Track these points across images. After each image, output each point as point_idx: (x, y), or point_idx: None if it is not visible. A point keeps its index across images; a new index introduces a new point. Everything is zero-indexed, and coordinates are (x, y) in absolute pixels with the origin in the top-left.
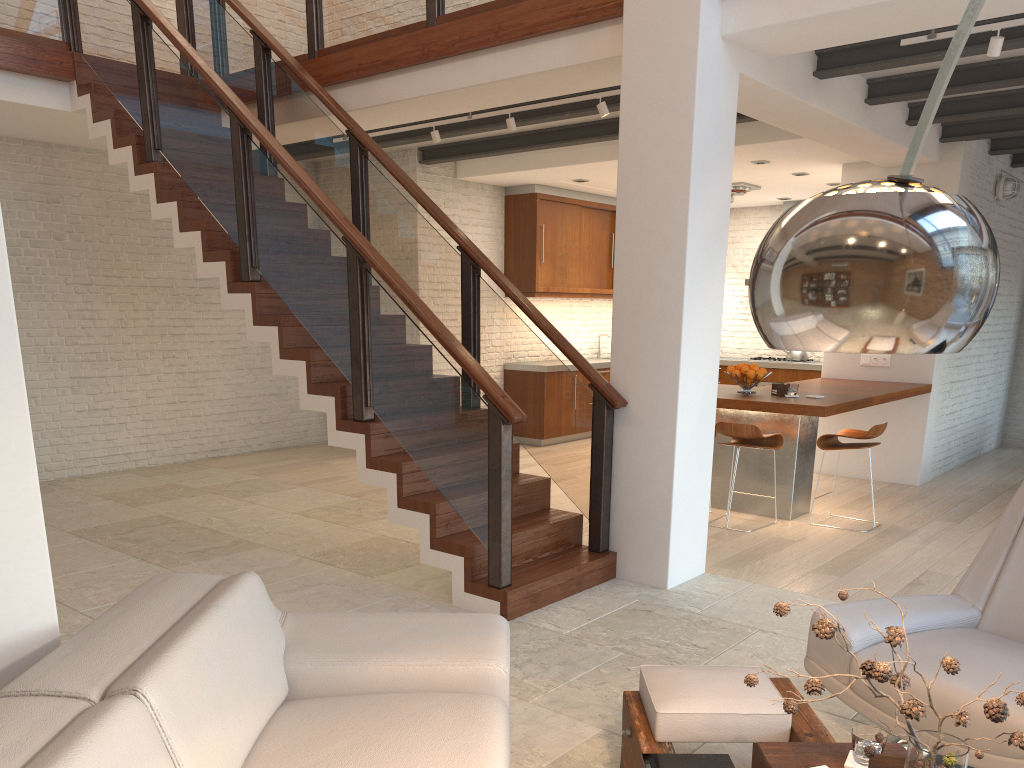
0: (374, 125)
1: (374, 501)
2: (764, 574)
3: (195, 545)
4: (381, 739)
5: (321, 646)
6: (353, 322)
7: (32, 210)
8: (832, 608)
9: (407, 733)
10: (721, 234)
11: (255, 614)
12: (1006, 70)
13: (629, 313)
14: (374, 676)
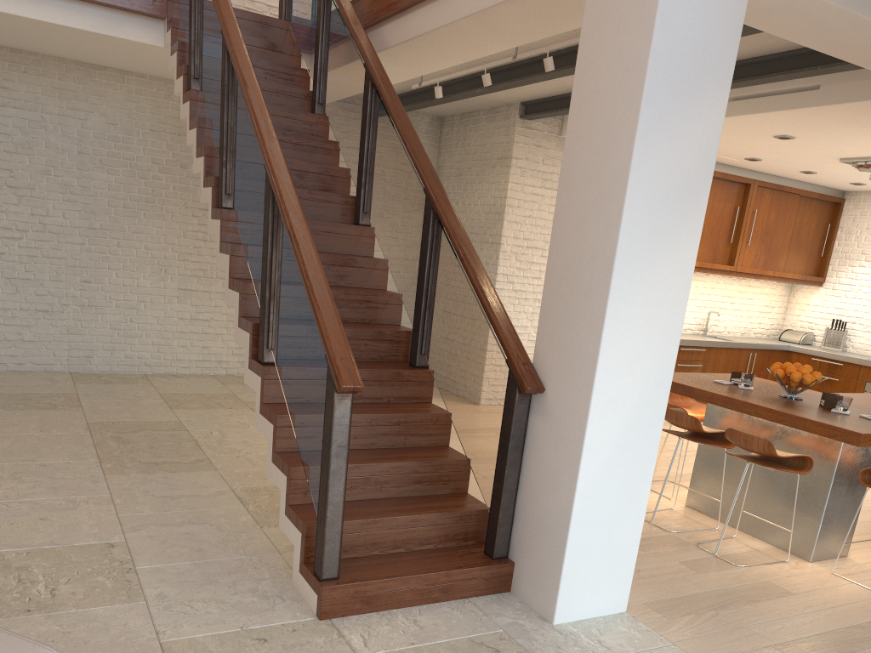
0: (429, 67)
1: None
2: (701, 634)
3: (161, 456)
4: None
5: None
6: (264, 256)
7: (164, 140)
8: None
9: None
10: (695, 190)
11: None
12: None
13: (559, 280)
14: None
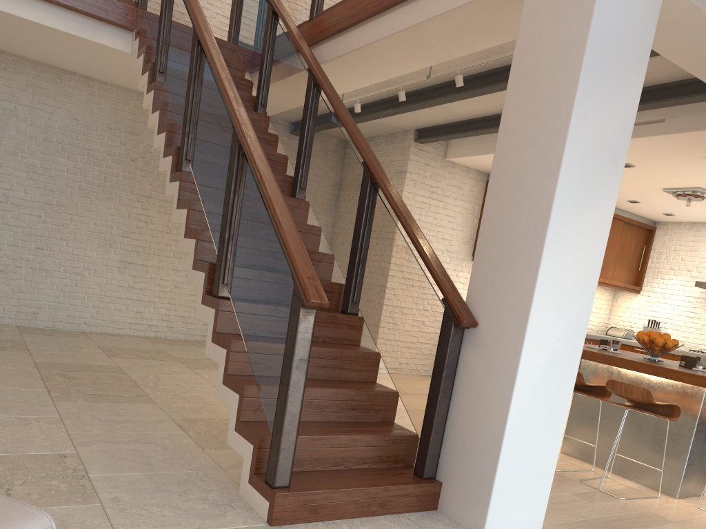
0: (354, 84)
1: None
2: None
3: (104, 390)
4: None
5: None
6: (226, 202)
7: (118, 137)
8: None
9: None
10: (616, 155)
11: None
12: None
13: (495, 228)
14: None
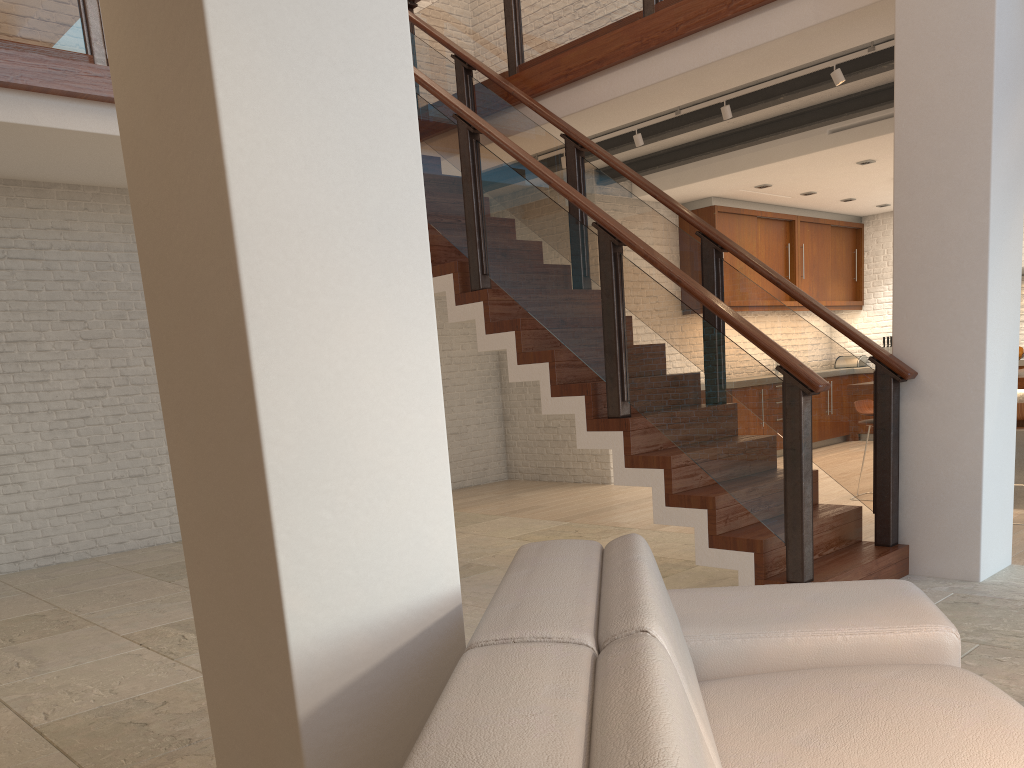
0: None
1: (587, 524)
2: None
3: None
4: (871, 710)
5: (716, 620)
6: (606, 312)
7: None
8: None
9: (899, 702)
10: (1019, 175)
11: (660, 577)
12: None
13: (915, 273)
14: (794, 649)
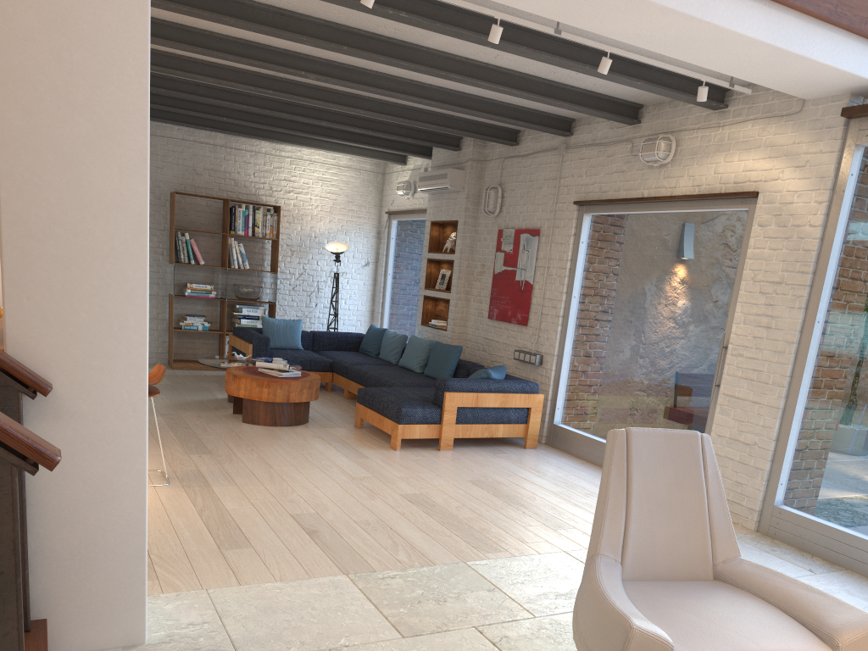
0: None
1: None
2: (192, 572)
3: None
4: None
5: None
6: None
7: None
8: (630, 615)
9: None
10: None
11: None
12: (245, 11)
13: (41, 237)
14: None
